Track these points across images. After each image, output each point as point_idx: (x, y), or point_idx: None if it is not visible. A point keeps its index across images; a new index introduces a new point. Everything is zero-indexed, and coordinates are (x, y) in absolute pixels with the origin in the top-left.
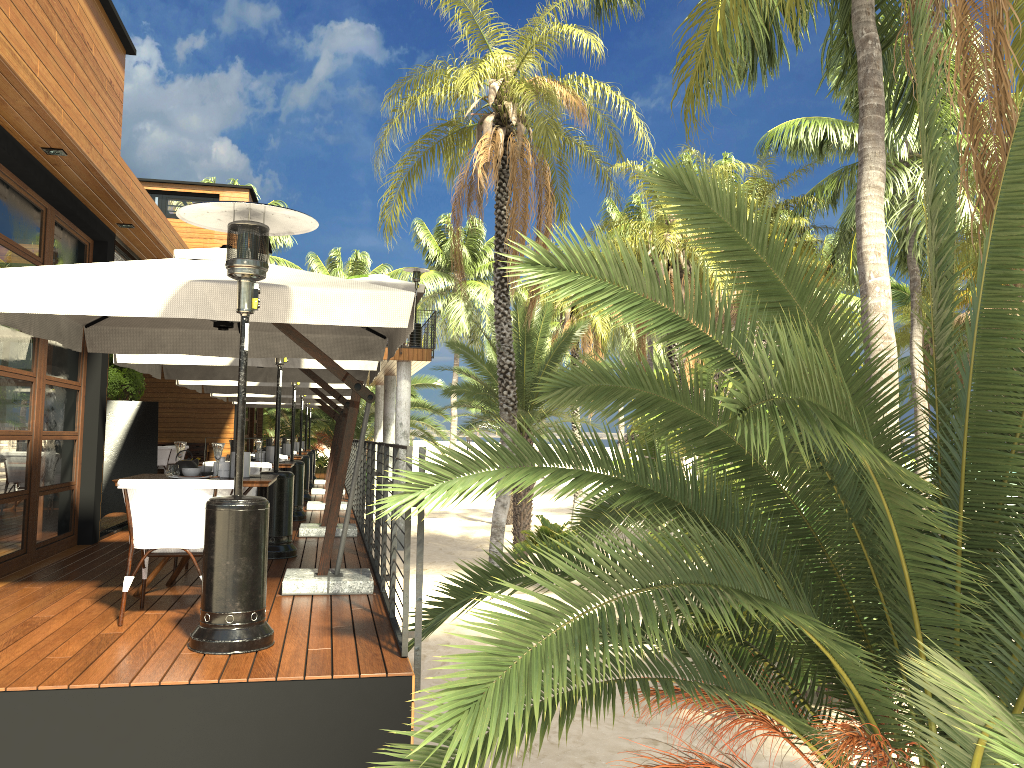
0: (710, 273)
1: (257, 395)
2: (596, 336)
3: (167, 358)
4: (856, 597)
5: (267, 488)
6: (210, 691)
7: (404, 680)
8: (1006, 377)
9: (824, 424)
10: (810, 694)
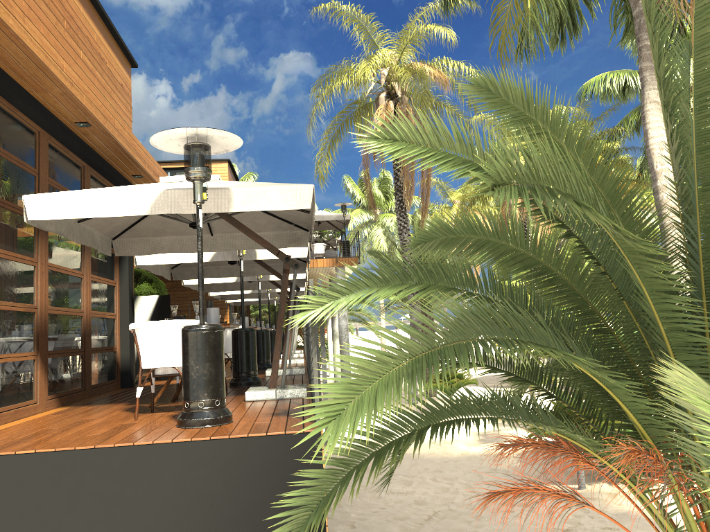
0: None
1: (239, 292)
2: None
3: (169, 260)
4: (638, 362)
5: (238, 339)
6: (186, 446)
7: (316, 435)
8: None
9: (567, 201)
10: (610, 434)
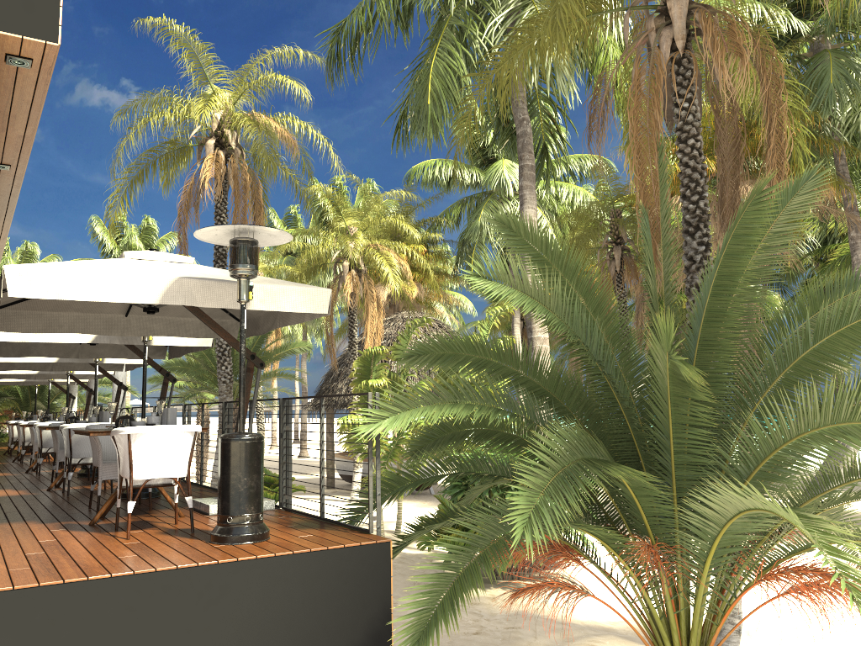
0: (386, 274)
1: (21, 372)
2: None
3: (36, 337)
4: None
5: None
6: (269, 562)
7: (386, 545)
8: (718, 342)
9: None
10: None
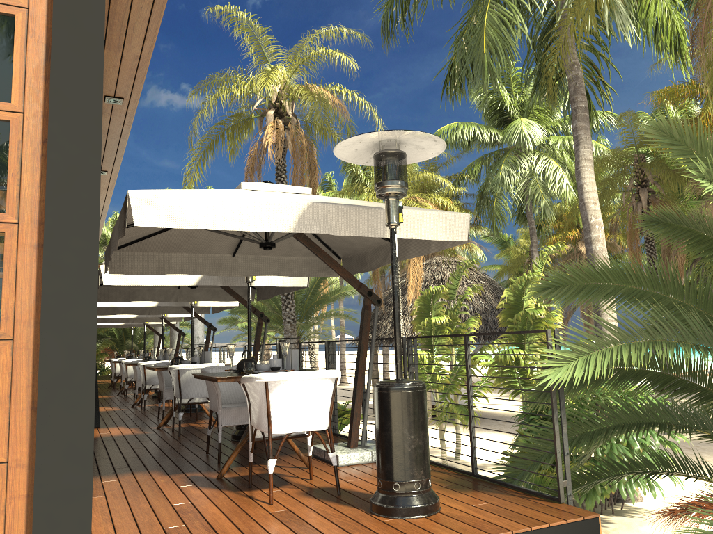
0: None
1: (122, 316)
2: None
3: (145, 280)
4: None
5: None
6: None
7: (594, 521)
8: None
9: None
10: None
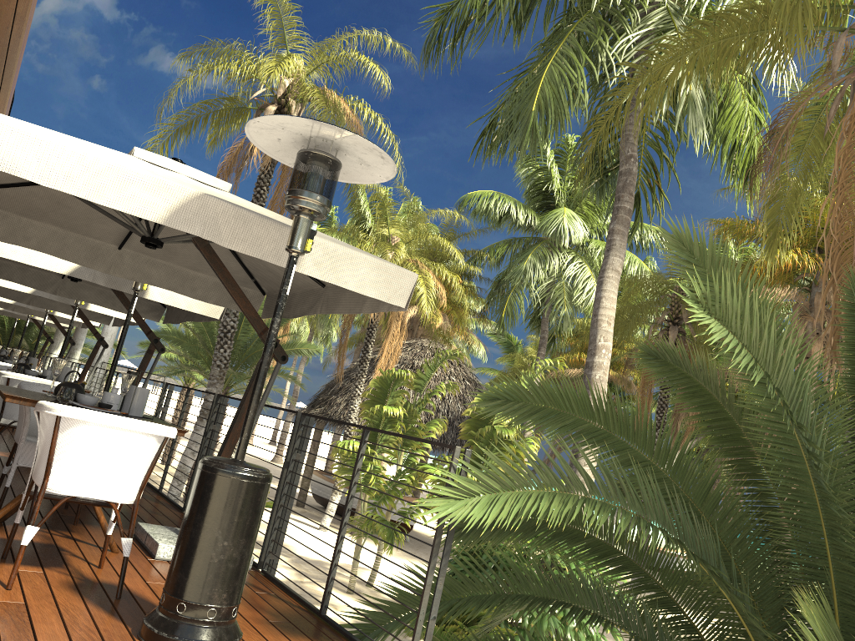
0: (420, 294)
1: None
2: None
3: None
4: None
5: None
6: None
7: None
8: None
9: None
10: None
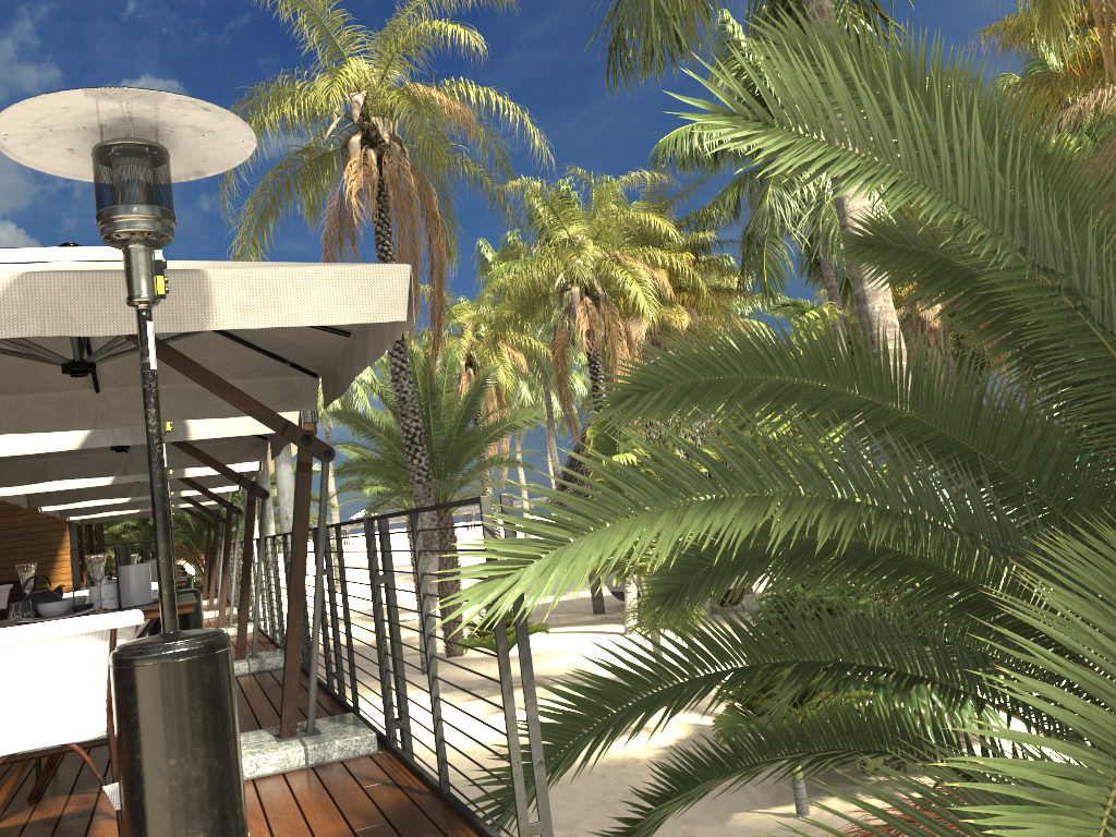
0: (633, 295)
1: (105, 502)
2: (500, 387)
3: None
4: None
5: None
6: None
7: None
8: None
9: None
10: None
